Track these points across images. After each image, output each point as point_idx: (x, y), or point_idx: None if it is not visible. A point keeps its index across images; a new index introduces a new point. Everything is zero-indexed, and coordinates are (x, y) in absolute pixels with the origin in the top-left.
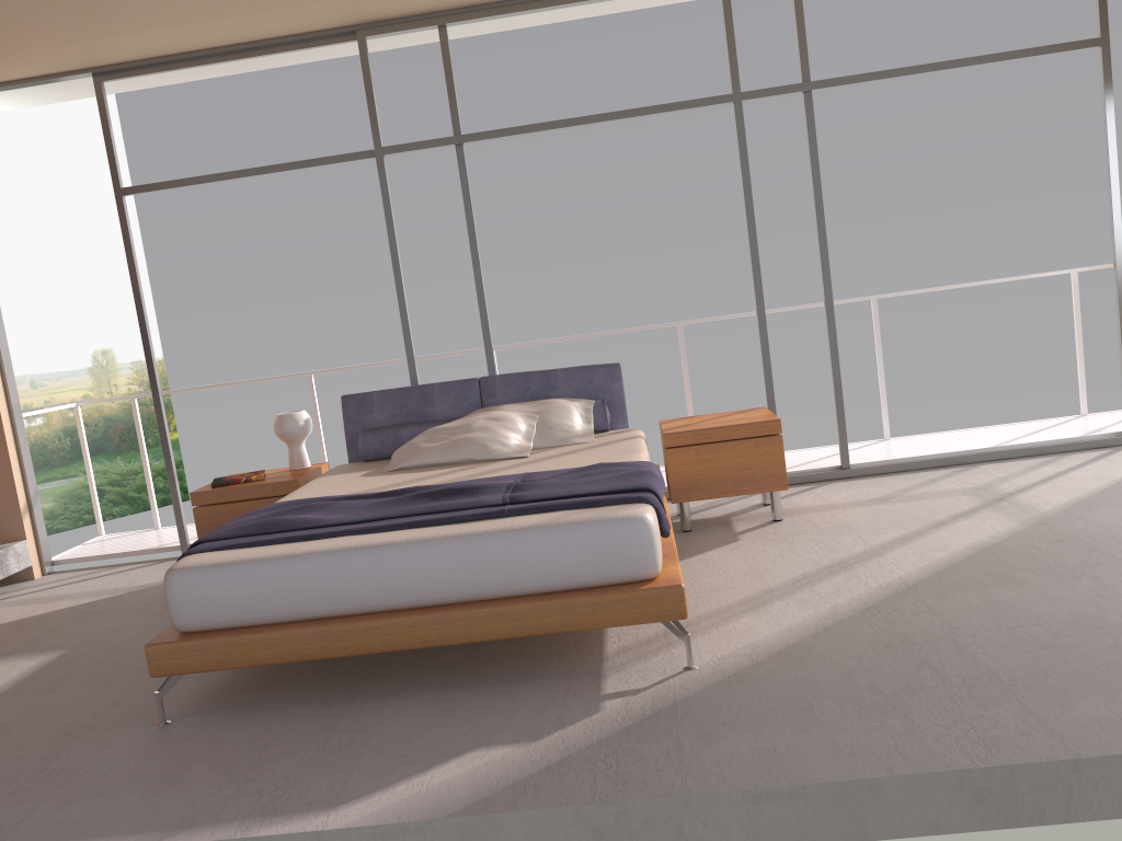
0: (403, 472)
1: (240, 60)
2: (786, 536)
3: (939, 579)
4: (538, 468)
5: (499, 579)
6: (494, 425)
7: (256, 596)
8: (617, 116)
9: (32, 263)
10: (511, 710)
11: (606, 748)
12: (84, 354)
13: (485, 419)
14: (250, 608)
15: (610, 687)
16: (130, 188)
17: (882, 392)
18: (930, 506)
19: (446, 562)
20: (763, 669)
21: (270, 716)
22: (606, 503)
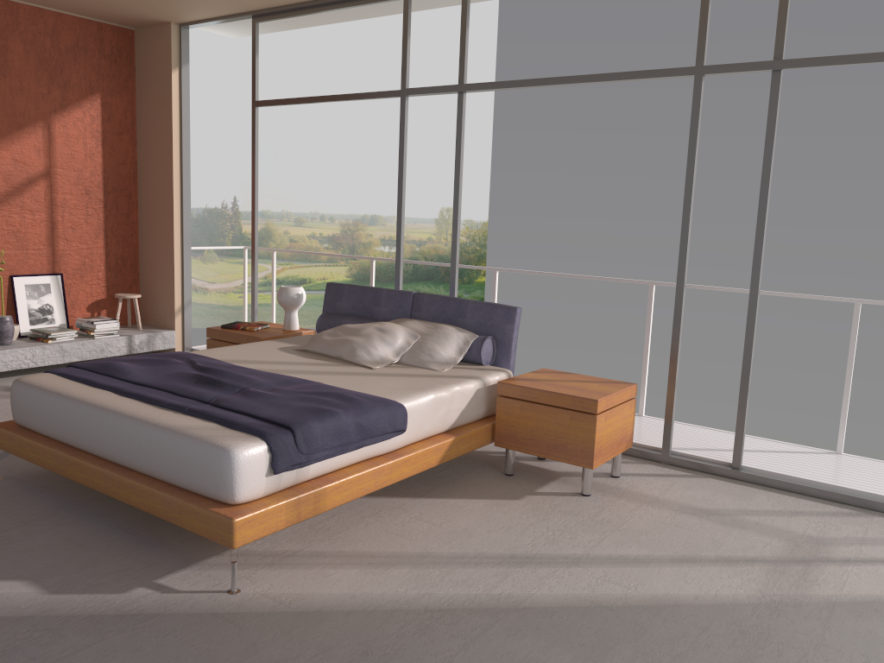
0: (298, 353)
1: (348, 10)
2: (556, 512)
3: (551, 614)
4: (341, 380)
5: (143, 461)
6: (376, 335)
7: (39, 414)
8: (585, 79)
9: (415, 139)
10: (98, 563)
11: (58, 623)
12: (435, 208)
13: (375, 329)
14: (37, 421)
15: (169, 578)
16: (260, 102)
17: (844, 403)
18: (727, 538)
19: (119, 434)
20: (259, 620)
21: (29, 499)
22: (239, 428)
